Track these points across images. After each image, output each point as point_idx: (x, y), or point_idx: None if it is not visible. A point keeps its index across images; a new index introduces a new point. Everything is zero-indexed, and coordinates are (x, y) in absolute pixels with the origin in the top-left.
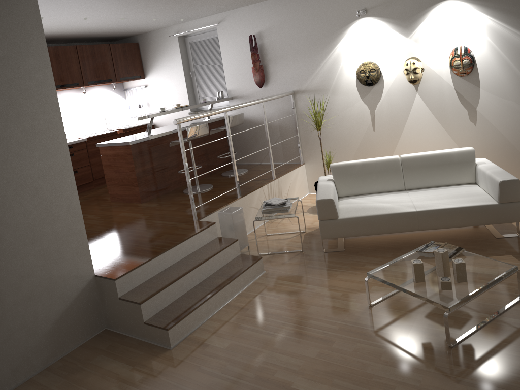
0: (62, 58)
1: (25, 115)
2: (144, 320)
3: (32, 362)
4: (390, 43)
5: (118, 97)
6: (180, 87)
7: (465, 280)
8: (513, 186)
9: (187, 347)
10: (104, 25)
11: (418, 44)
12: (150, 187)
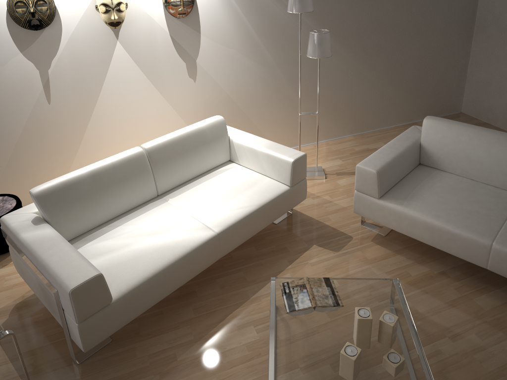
0: None
1: None
2: None
3: None
4: None
5: None
6: None
7: (396, 337)
8: (302, 163)
9: None
10: None
11: None
12: None
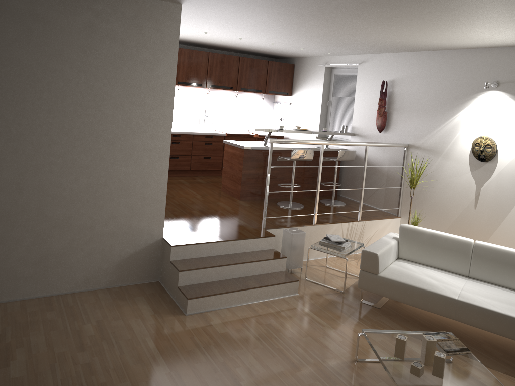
0: (226, 64)
1: (146, 105)
2: (178, 285)
3: (100, 279)
4: (514, 124)
5: (267, 107)
6: (315, 112)
7: (441, 376)
8: None
9: (196, 319)
10: (260, 45)
11: None
12: (251, 189)
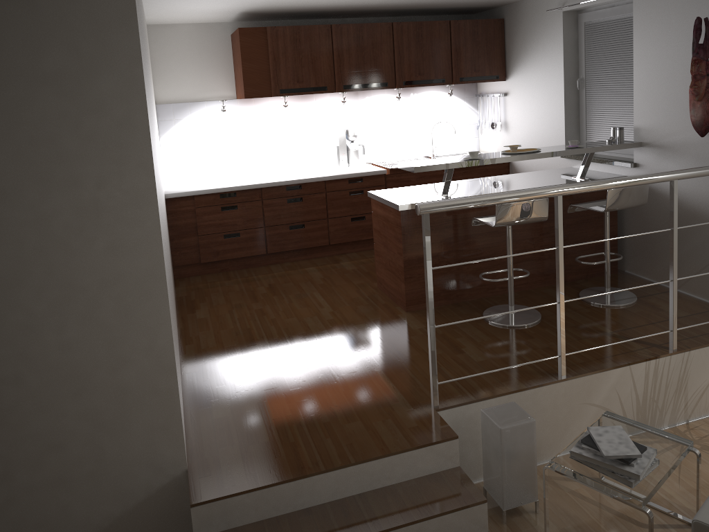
0: (367, 42)
1: (83, 179)
2: None
3: None
4: None
5: (465, 106)
6: (554, 105)
7: None
8: None
9: None
10: None
11: None
12: None
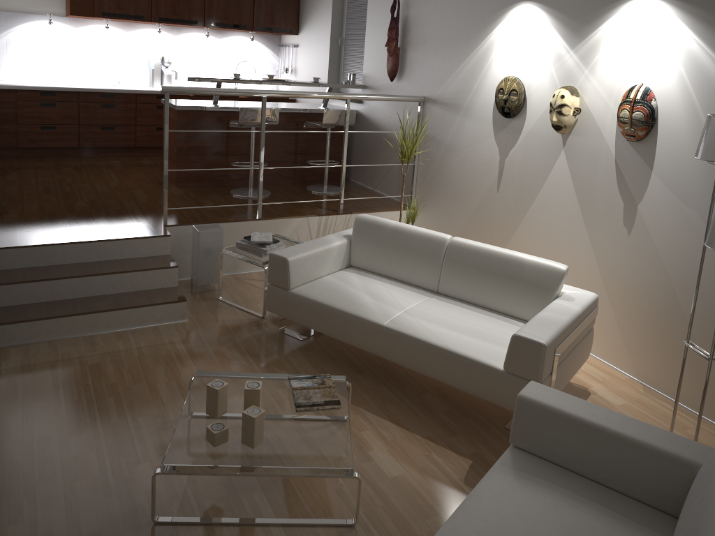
0: None
1: None
2: None
3: None
4: (548, 53)
5: (269, 53)
6: (324, 56)
7: (251, 445)
8: (531, 352)
9: None
10: None
11: (584, 66)
12: (195, 171)
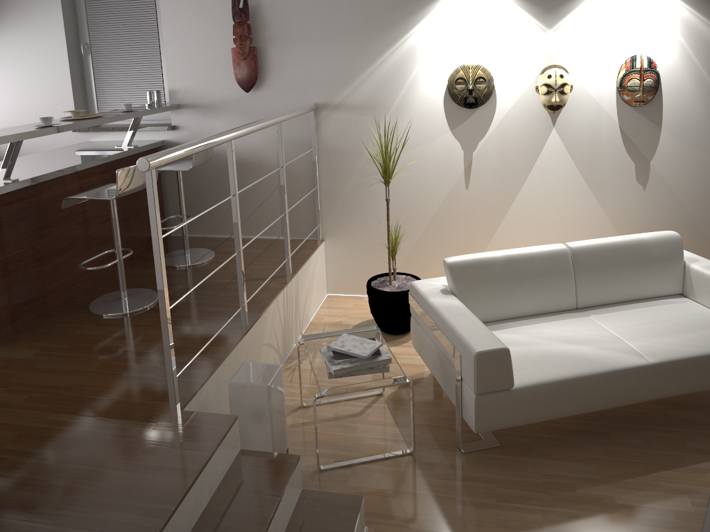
0: None
1: None
2: None
3: None
4: (518, 35)
5: None
6: (55, 74)
7: None
8: None
9: None
10: None
11: (568, 44)
12: (8, 305)
